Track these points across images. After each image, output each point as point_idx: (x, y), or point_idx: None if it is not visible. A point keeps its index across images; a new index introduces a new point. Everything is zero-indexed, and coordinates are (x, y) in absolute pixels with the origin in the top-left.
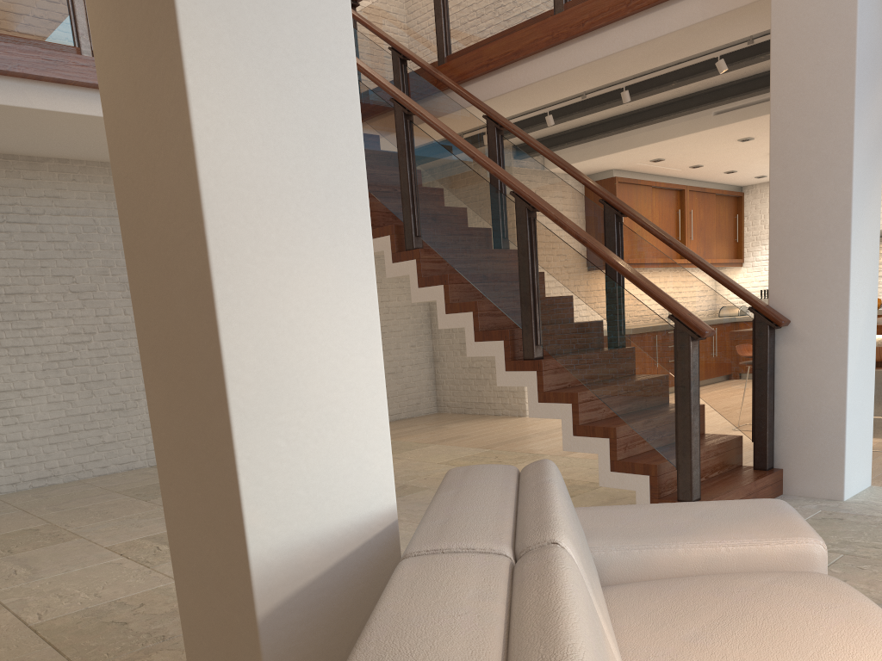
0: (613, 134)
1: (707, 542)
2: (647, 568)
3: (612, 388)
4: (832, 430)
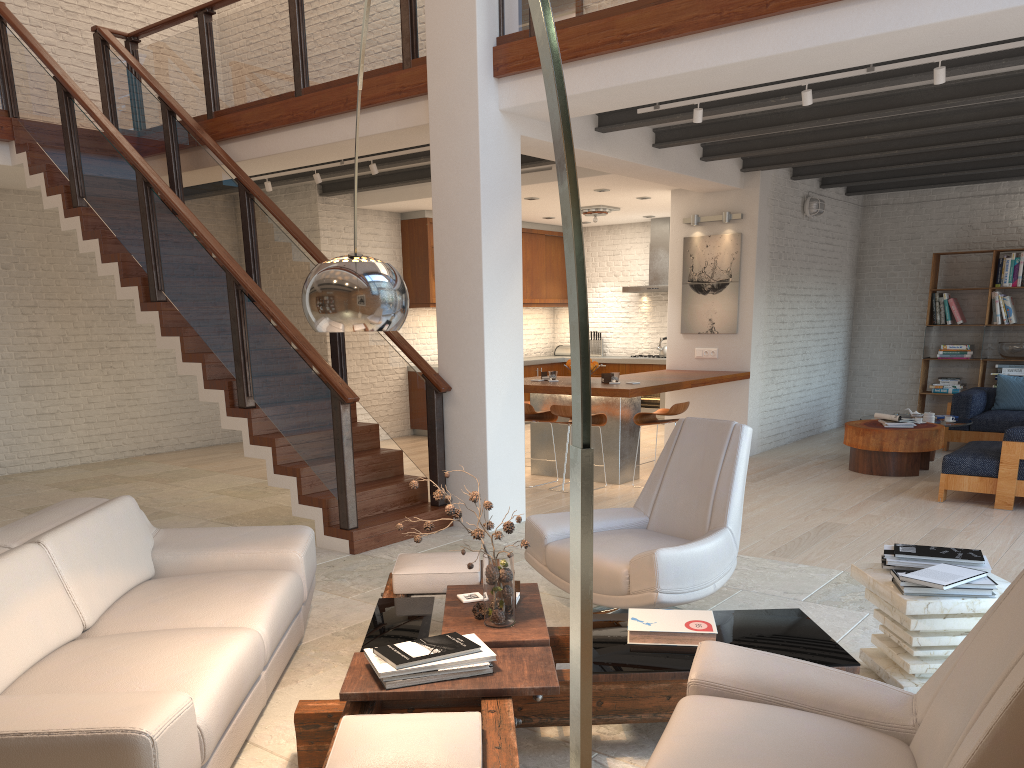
0: (403, 185)
1: (228, 551)
2: (189, 567)
3: (299, 436)
4: (480, 476)
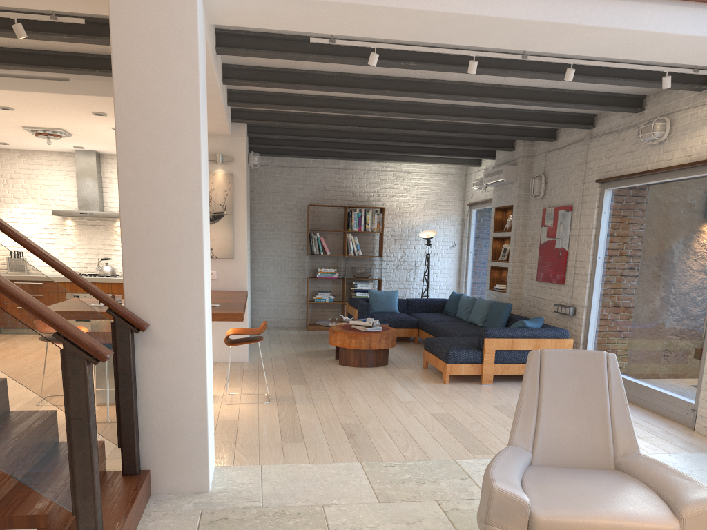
0: None
1: None
2: None
3: None
4: (196, 429)
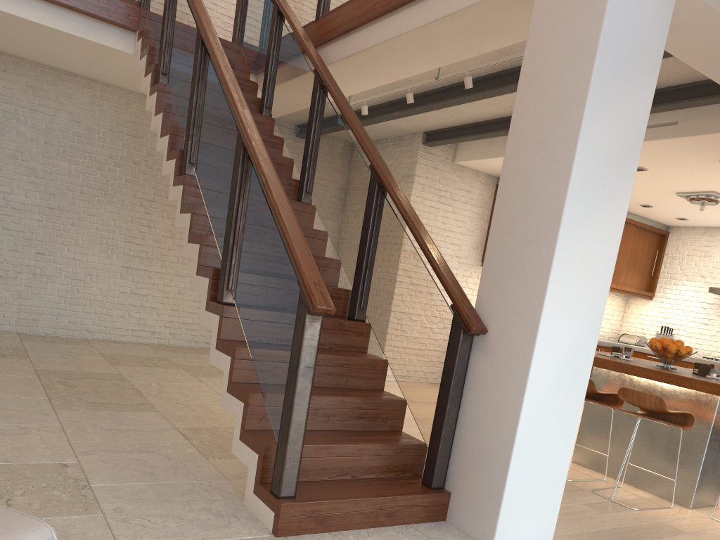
0: (503, 135)
1: None
2: None
3: (260, 350)
4: (497, 465)
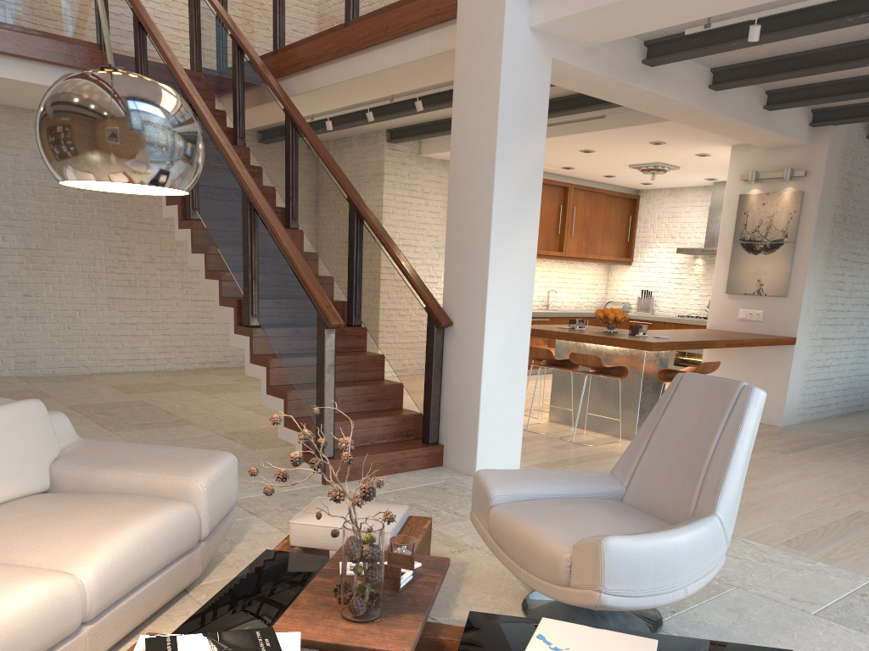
0: None
1: (128, 472)
2: (86, 484)
3: (290, 359)
4: (471, 418)
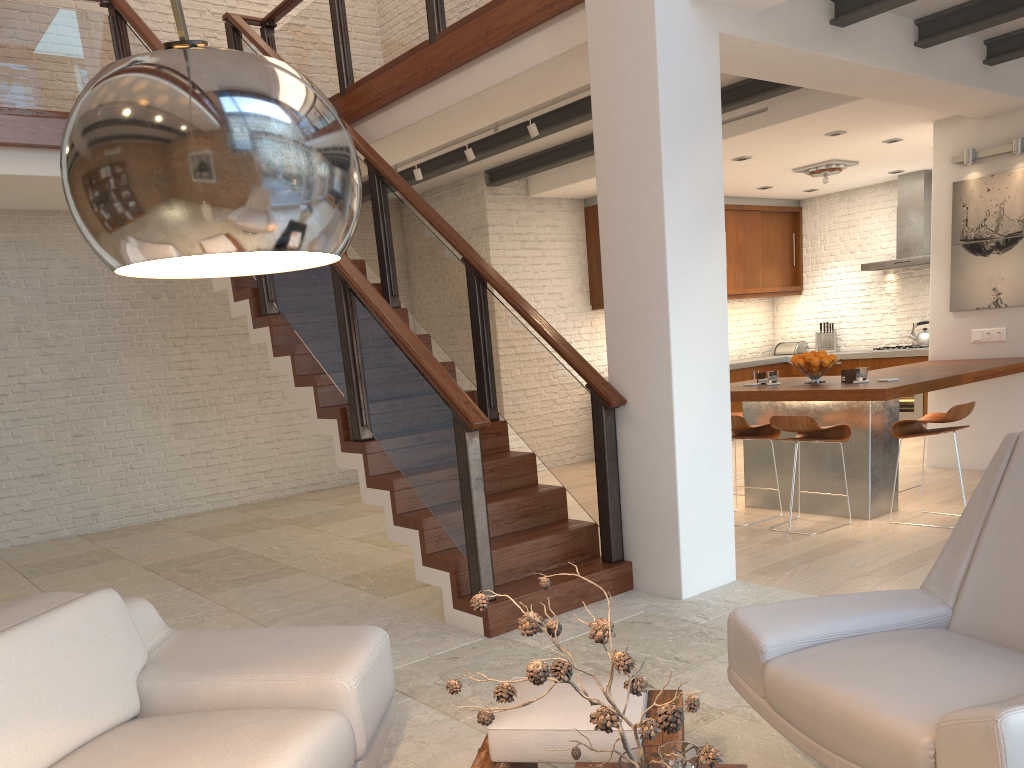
0: (580, 159)
1: (245, 676)
2: (189, 700)
3: (420, 476)
4: (668, 522)
